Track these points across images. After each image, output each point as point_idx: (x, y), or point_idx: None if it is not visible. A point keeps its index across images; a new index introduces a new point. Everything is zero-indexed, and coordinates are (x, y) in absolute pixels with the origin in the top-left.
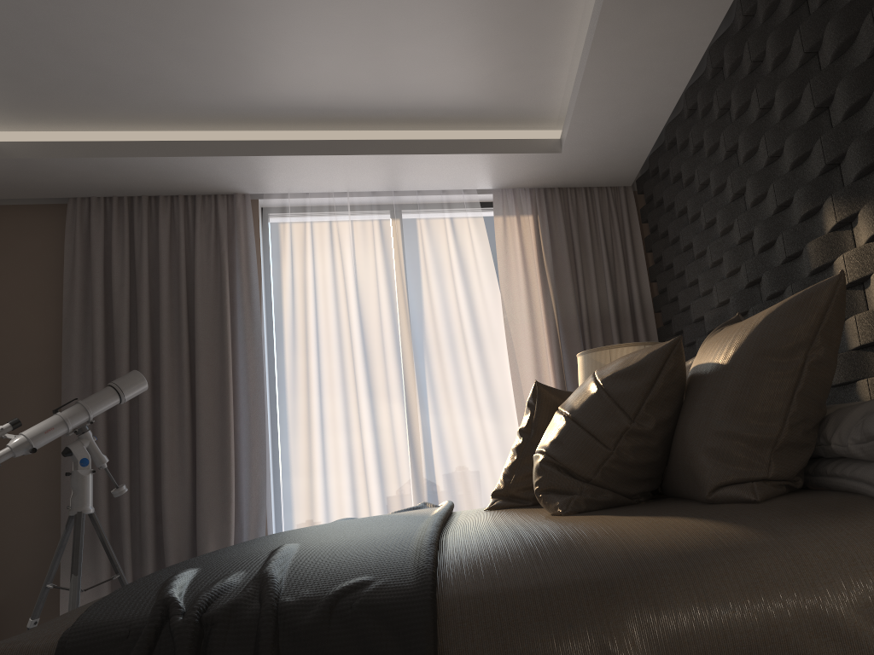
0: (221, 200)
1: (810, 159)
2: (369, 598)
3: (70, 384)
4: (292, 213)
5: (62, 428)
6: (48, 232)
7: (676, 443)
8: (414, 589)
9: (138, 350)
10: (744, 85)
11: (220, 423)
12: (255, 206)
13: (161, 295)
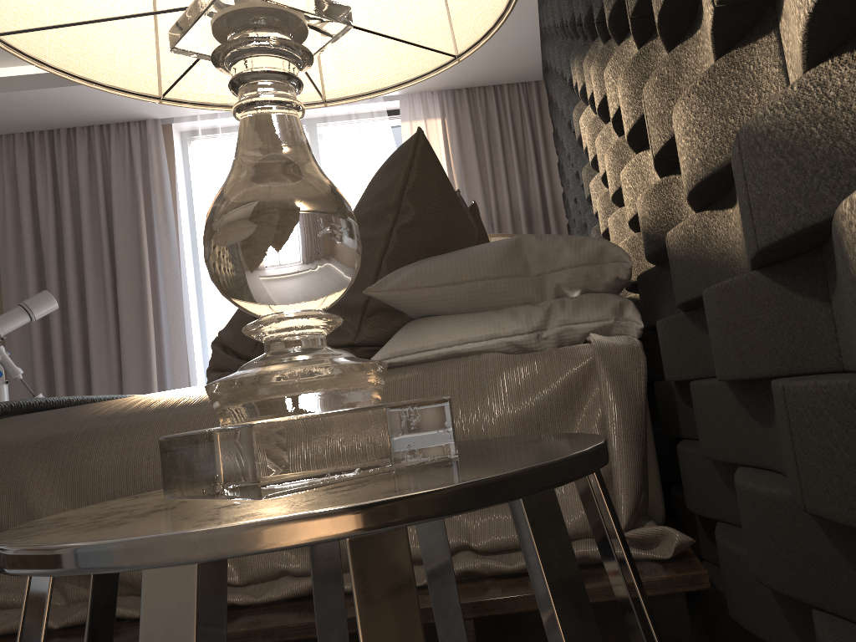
0: (133, 127)
1: None
2: None
3: (9, 307)
4: (201, 134)
5: None
6: None
7: None
8: None
9: (65, 273)
10: None
11: (142, 336)
12: (169, 131)
13: (82, 221)
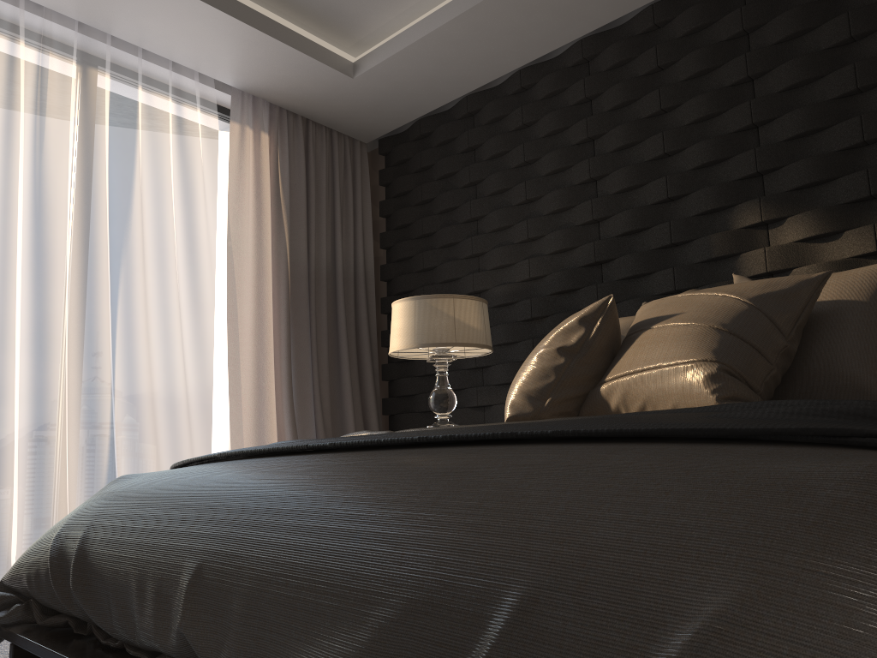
0: None
1: (723, 165)
2: None
3: None
4: None
5: None
6: None
7: (809, 367)
8: None
9: None
10: (636, 84)
11: None
12: None
13: None
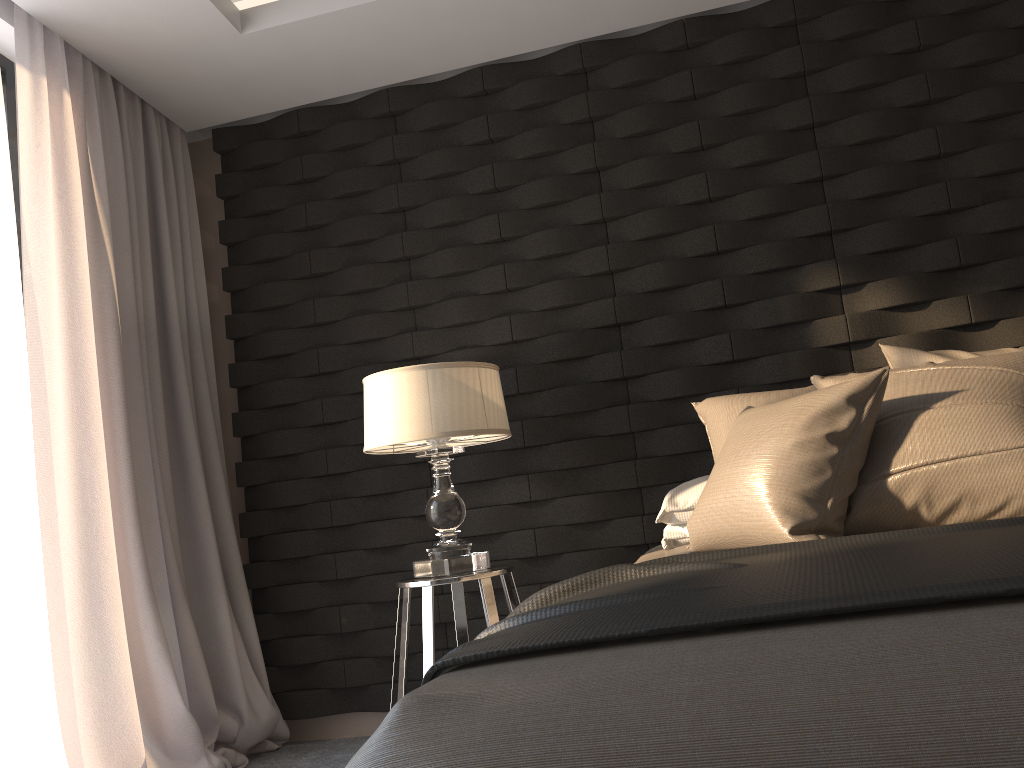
0: None
1: (784, 219)
2: None
3: None
4: None
5: None
6: None
7: None
8: None
9: None
10: (663, 111)
11: None
12: None
13: None
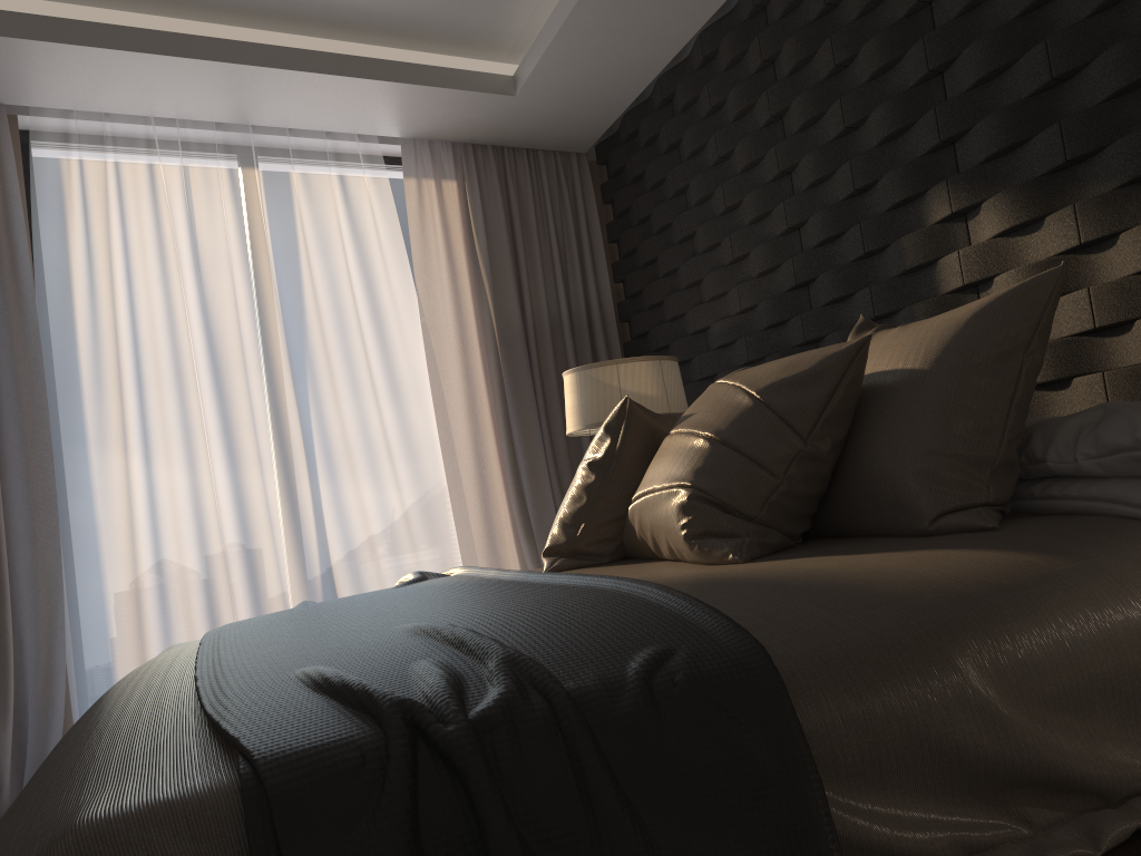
0: None
1: (909, 135)
2: (693, 670)
3: None
4: (84, 144)
5: None
6: None
7: (856, 468)
8: (742, 653)
9: None
10: (809, 33)
11: None
12: (12, 127)
13: None
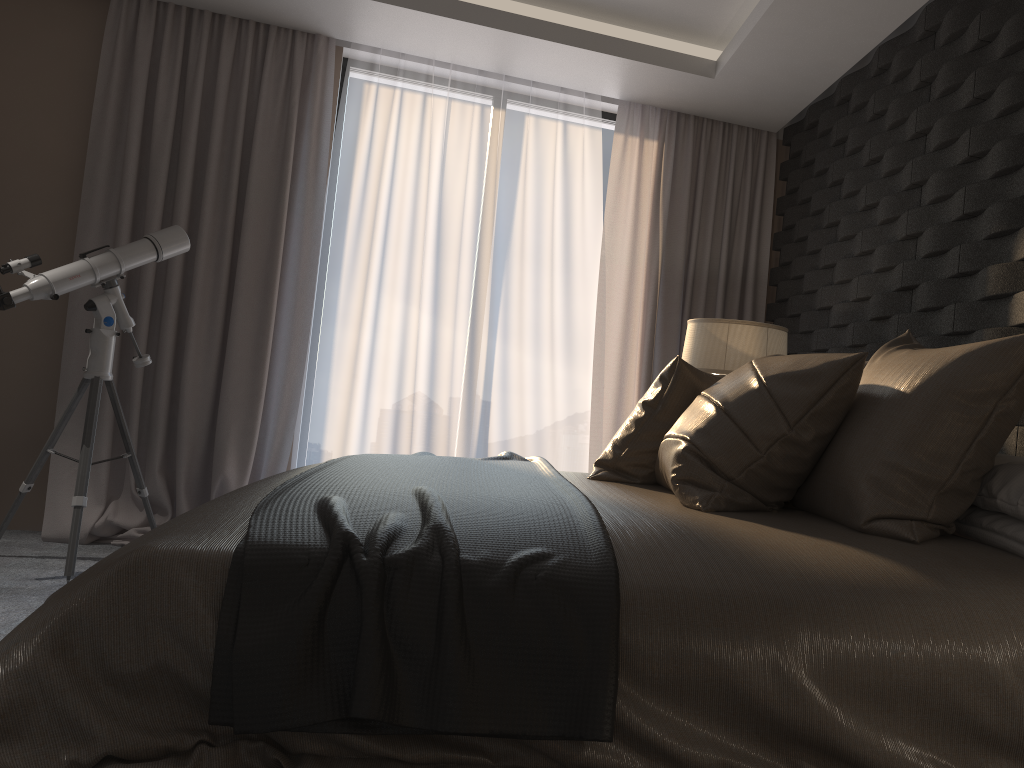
0: (300, 39)
1: (1018, 174)
2: (554, 573)
3: (89, 222)
4: (382, 75)
5: (89, 278)
6: (81, 28)
7: (831, 460)
8: (598, 572)
9: (176, 200)
10: (960, 64)
11: (261, 306)
12: (338, 55)
13: (212, 140)
